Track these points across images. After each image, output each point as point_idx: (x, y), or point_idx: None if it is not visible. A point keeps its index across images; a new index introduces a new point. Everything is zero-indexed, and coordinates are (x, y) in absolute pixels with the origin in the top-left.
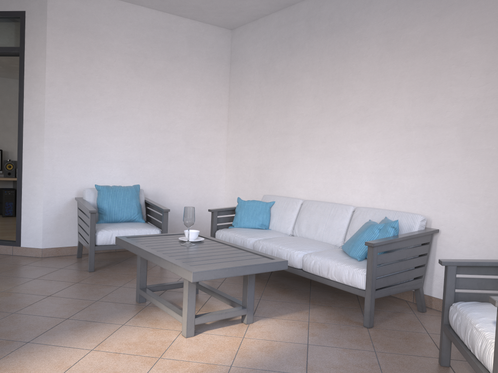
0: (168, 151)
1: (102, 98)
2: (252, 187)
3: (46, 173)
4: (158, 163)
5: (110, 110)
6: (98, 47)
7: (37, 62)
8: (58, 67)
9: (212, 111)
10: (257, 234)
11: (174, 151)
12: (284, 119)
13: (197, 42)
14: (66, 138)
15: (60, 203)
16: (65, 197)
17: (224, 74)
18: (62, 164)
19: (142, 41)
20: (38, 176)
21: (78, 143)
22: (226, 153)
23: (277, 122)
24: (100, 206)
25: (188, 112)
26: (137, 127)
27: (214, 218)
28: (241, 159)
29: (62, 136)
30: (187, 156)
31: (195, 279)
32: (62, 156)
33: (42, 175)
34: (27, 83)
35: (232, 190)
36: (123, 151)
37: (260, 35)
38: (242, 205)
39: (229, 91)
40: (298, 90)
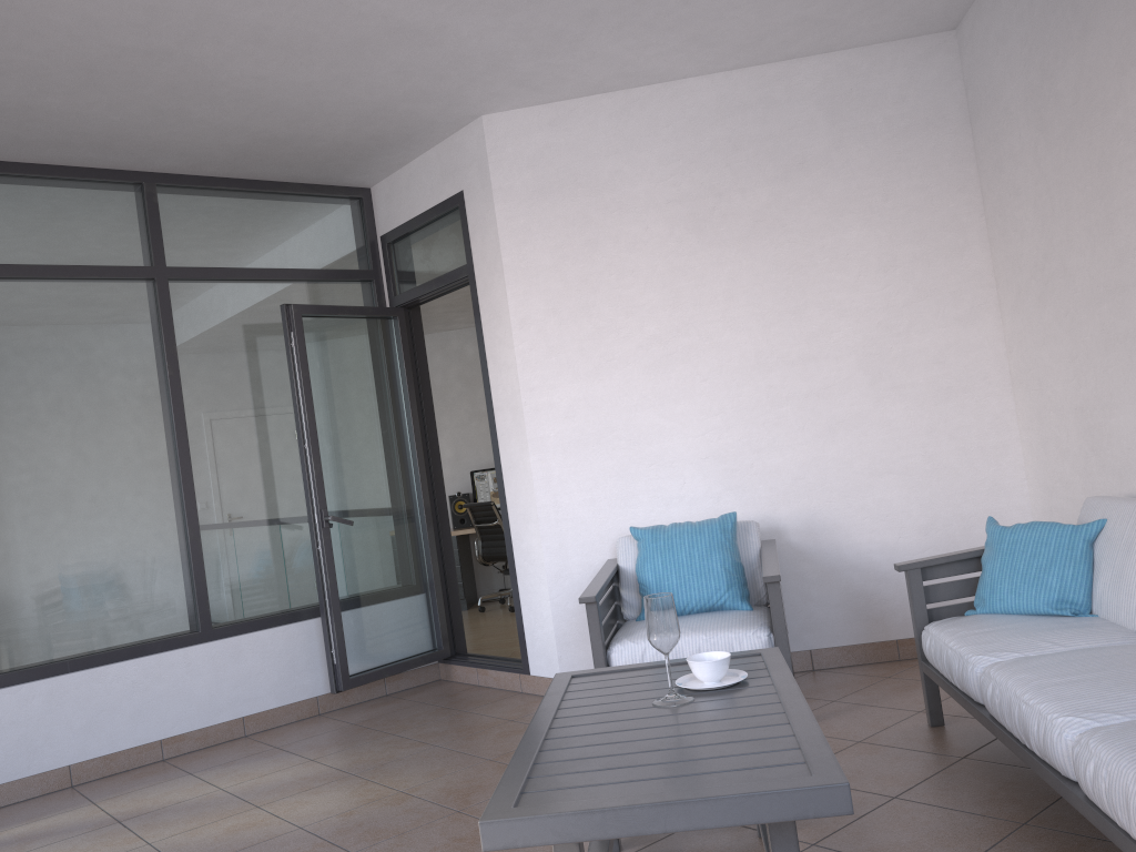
0: (822, 410)
1: (633, 322)
2: (1080, 471)
3: (543, 513)
4: (801, 445)
5: (654, 343)
6: (605, 211)
7: (493, 286)
8: (530, 283)
9: (938, 272)
10: (1013, 641)
11: (840, 406)
12: (1108, 243)
13: (852, 105)
14: (571, 429)
15: (581, 575)
16: (591, 562)
17: (956, 158)
18: (572, 488)
19: (703, 157)
20: (531, 522)
21: (597, 434)
22: (1010, 377)
23: (1095, 257)
24: (640, 579)
25: (862, 294)
26: (728, 368)
27: (912, 590)
28: (1042, 389)
29: (561, 428)
30: (882, 410)
31: (492, 843)
32: (570, 470)
33: (536, 518)
34: (487, 332)
35: (1041, 485)
36: (703, 432)
37: (1009, 12)
38: (995, 543)
39: (982, 199)
40: (1122, 136)
